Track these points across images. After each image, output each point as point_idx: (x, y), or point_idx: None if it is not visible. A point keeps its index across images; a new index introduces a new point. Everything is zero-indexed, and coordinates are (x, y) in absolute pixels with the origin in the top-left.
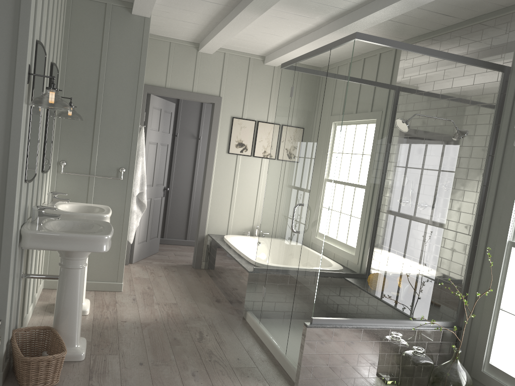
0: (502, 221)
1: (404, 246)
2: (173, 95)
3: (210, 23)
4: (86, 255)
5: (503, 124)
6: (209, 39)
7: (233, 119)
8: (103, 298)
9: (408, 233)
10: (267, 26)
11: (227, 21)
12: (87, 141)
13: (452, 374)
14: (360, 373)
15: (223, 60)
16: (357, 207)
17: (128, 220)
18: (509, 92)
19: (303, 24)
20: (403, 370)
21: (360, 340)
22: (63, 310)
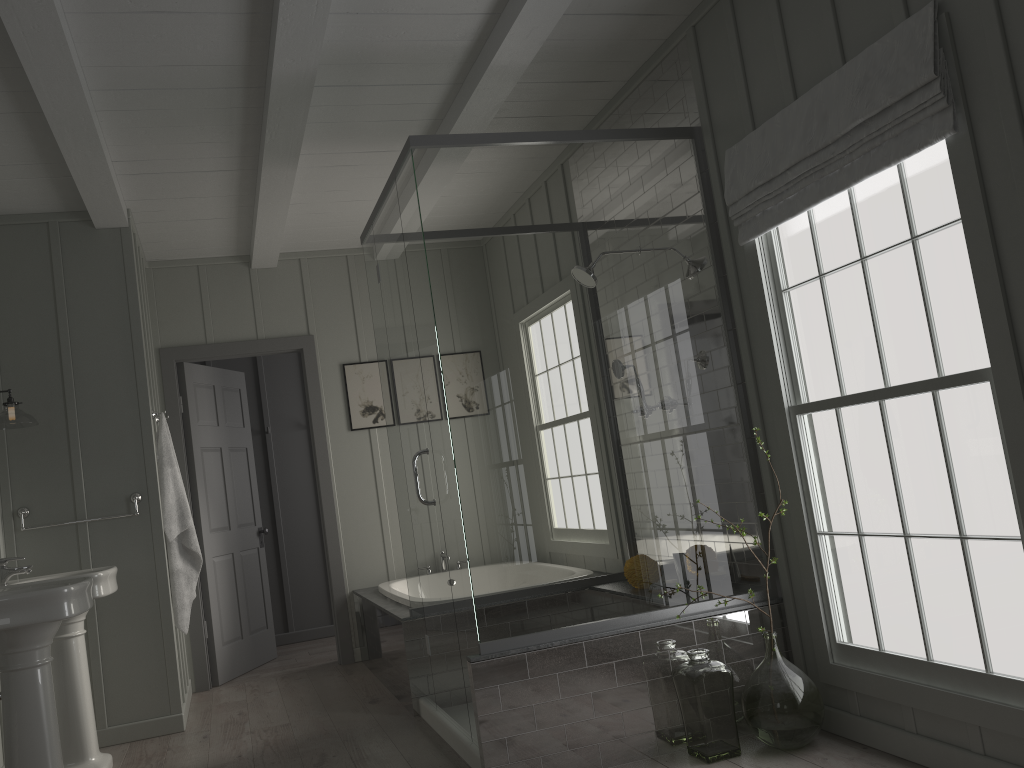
0: (769, 378)
1: (617, 469)
2: (224, 353)
3: (241, 210)
4: (44, 639)
5: (719, 219)
6: (253, 239)
7: (344, 368)
8: (145, 748)
9: (615, 445)
10: (334, 187)
11: (257, 196)
12: (60, 462)
13: (770, 681)
14: (606, 731)
15: (299, 271)
16: (504, 421)
17: (167, 588)
18: (710, 164)
19: (386, 166)
20: (683, 702)
21: (585, 664)
22: (18, 754)
